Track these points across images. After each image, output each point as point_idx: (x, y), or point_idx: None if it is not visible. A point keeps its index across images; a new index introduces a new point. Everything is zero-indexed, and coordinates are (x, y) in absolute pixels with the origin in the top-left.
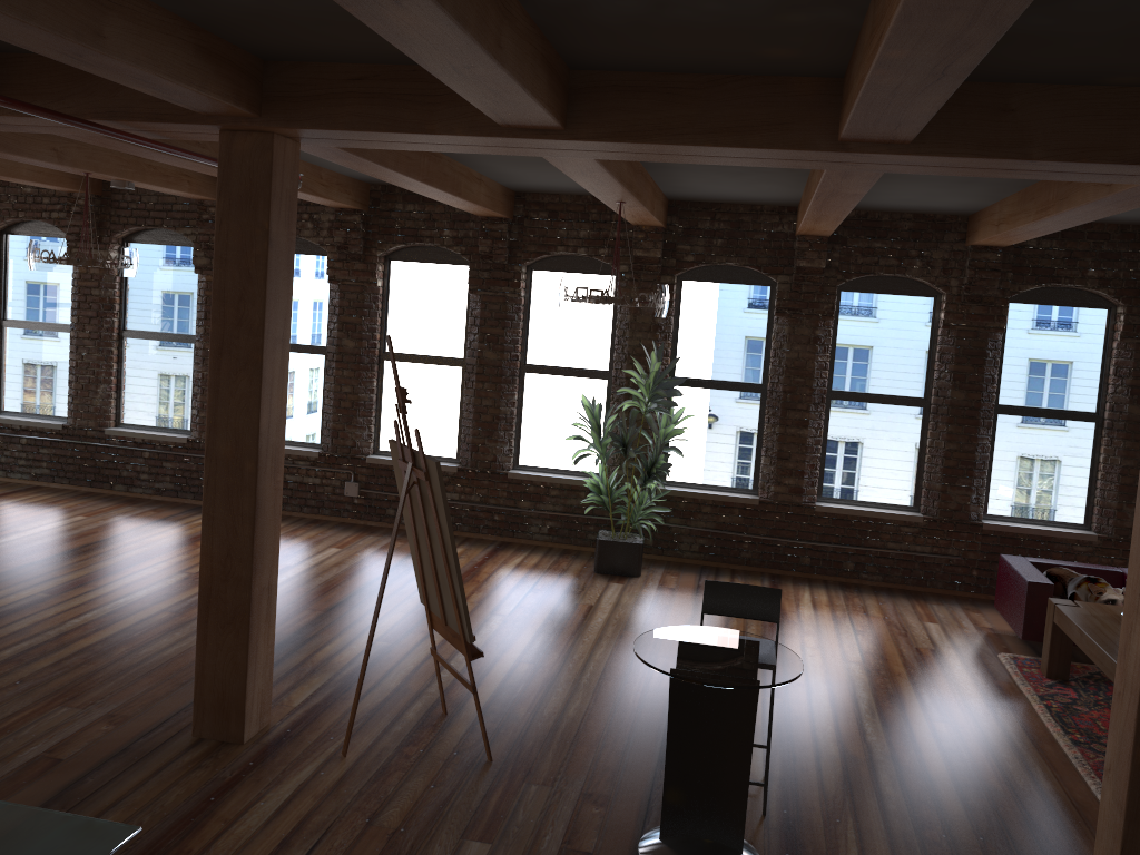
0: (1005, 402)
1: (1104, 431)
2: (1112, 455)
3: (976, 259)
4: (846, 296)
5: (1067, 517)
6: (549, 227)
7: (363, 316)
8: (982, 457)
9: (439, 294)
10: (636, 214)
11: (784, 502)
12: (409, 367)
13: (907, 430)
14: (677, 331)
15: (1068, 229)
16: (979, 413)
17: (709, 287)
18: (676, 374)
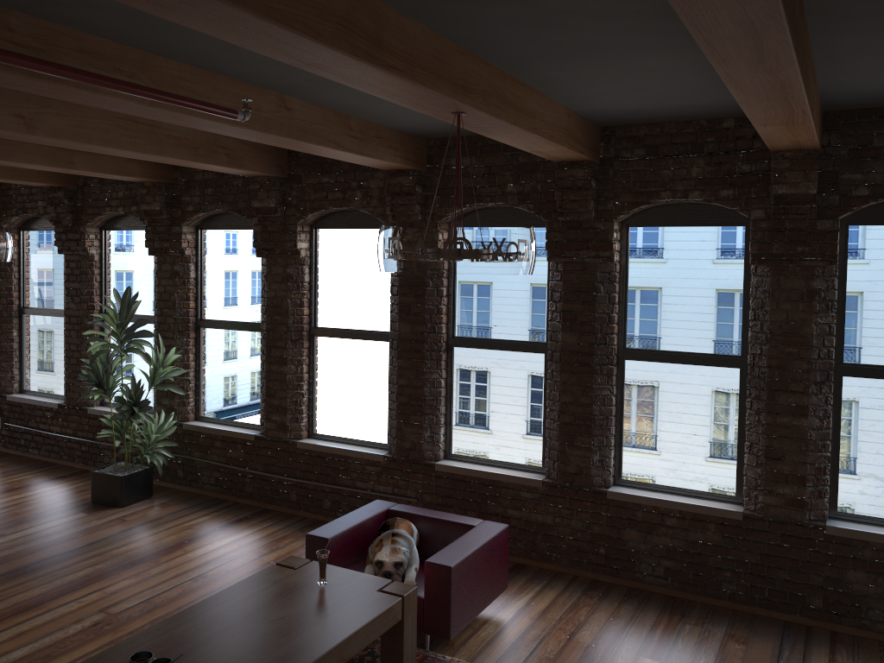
0: (462, 334)
1: (548, 363)
2: (554, 390)
3: (393, 185)
4: (322, 233)
5: (525, 458)
6: (99, 191)
7: (0, 278)
8: (433, 392)
9: (52, 256)
10: (54, 169)
11: (273, 438)
12: (37, 319)
13: (378, 365)
14: (201, 276)
15: (486, 144)
16: (423, 346)
17: (222, 234)
18: (204, 317)
